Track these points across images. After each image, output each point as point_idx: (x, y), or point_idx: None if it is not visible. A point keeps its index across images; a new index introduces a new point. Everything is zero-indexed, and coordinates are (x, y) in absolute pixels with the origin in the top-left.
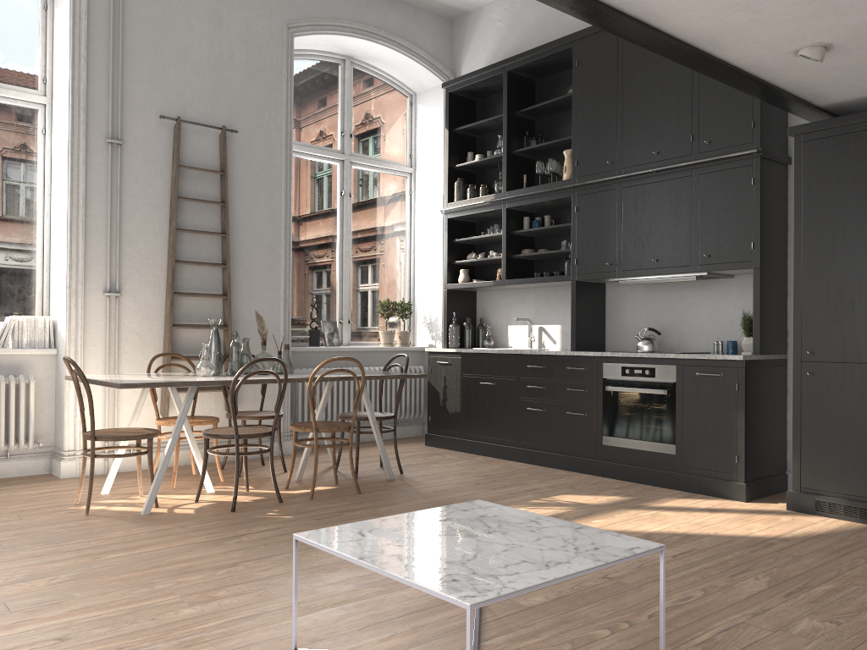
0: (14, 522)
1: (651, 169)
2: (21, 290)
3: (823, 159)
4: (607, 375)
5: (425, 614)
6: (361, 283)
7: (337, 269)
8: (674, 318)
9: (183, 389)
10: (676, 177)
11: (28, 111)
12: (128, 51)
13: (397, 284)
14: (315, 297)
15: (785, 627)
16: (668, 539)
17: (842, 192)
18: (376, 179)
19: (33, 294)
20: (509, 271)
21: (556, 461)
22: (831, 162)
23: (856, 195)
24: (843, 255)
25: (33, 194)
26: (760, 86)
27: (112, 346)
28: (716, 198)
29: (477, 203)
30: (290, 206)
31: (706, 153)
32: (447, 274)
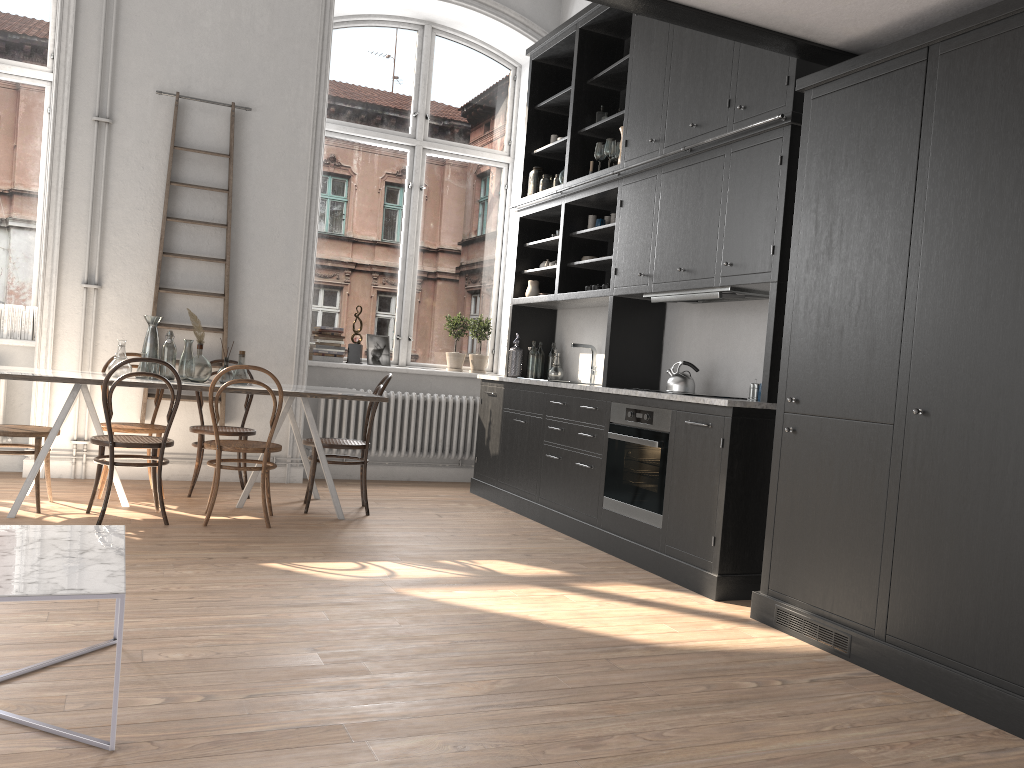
0: None
1: (683, 148)
2: (17, 278)
3: (830, 123)
4: (613, 418)
5: (21, 647)
6: (429, 294)
7: (398, 276)
8: (725, 351)
9: (166, 396)
10: (710, 157)
11: (34, 89)
12: (125, 20)
13: (480, 298)
14: (359, 306)
15: (381, 740)
16: (498, 624)
17: (844, 170)
18: (459, 170)
19: (29, 283)
20: (564, 283)
21: (564, 524)
22: (837, 128)
23: (858, 175)
24: (838, 261)
25: (35, 177)
26: (697, 17)
27: (88, 342)
28: (744, 185)
29: (539, 197)
30: (317, 196)
31: (740, 123)
32: (514, 286)
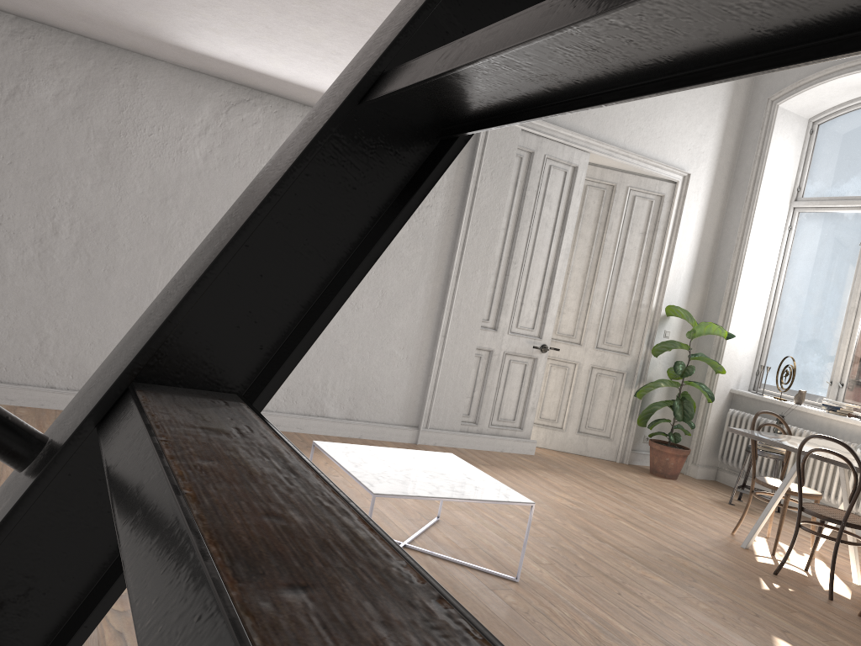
0: (700, 516)
1: None
2: None
3: None
4: None
5: (487, 558)
6: None
7: None
8: None
9: None
10: None
11: None
12: None
13: None
14: None
15: None
16: None
17: None
18: None
19: None
20: None
21: None
22: None
23: None
24: None
25: None
26: None
27: None
28: None
29: None
30: None
31: None
32: None
